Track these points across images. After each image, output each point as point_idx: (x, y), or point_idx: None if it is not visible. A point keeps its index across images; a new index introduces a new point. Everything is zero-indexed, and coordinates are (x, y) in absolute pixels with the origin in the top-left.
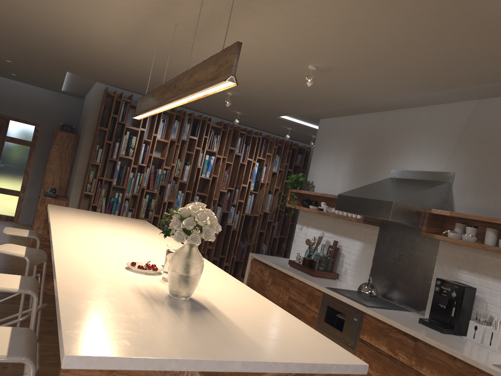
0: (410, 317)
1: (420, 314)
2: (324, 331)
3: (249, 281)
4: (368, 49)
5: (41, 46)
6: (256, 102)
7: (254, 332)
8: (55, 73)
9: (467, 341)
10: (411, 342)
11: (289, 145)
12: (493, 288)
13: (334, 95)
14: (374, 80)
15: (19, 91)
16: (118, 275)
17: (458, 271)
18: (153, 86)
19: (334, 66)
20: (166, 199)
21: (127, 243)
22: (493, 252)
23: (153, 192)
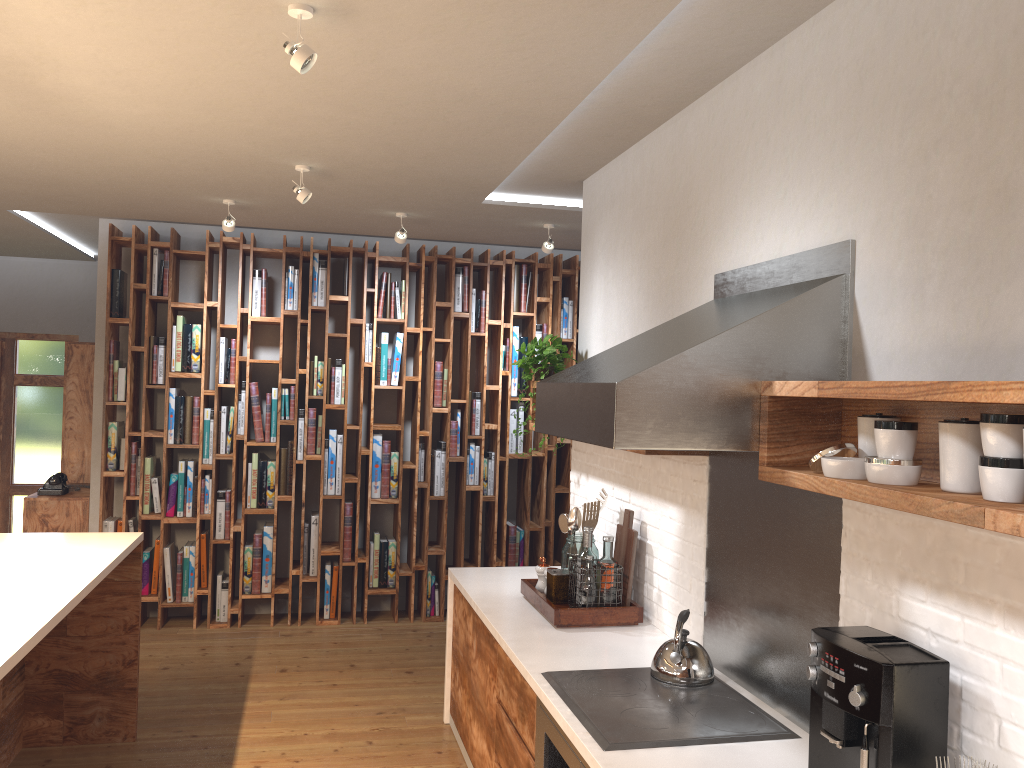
0: None
1: None
2: None
3: (454, 645)
4: None
5: None
6: (383, 173)
7: None
8: (1, 219)
9: None
10: None
11: None
12: (1013, 659)
13: (488, 92)
14: None
15: (22, 276)
16: None
17: (902, 592)
18: (168, 196)
19: None
20: (300, 457)
21: None
22: None
23: (266, 444)
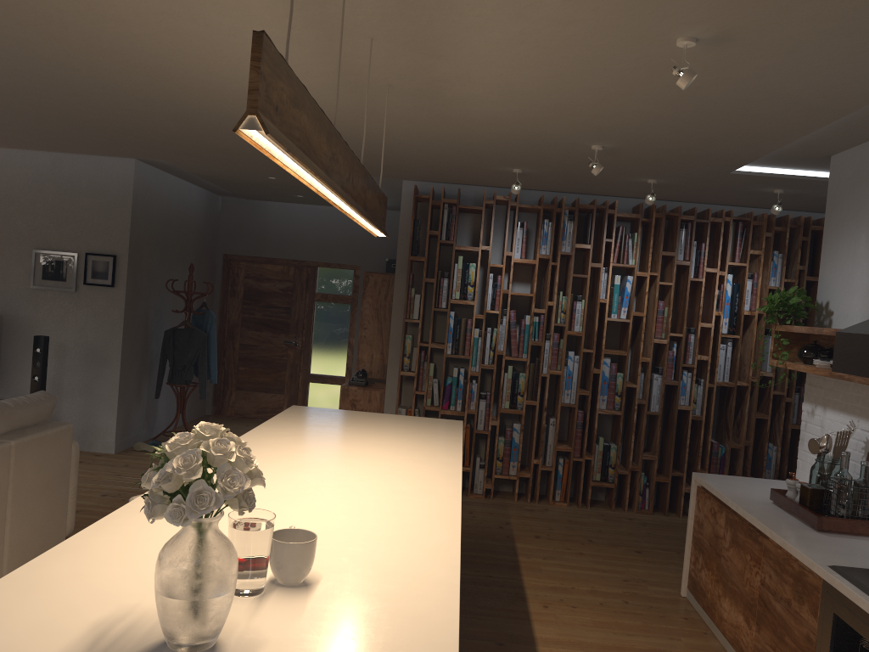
0: None
1: None
2: None
3: (696, 535)
4: None
5: None
6: (660, 151)
7: None
8: None
9: None
10: None
11: (801, 225)
12: None
13: (800, 93)
14: (859, 26)
15: (324, 219)
16: (138, 579)
17: None
18: (472, 166)
19: (732, 23)
20: (545, 371)
21: (317, 483)
22: None
23: (519, 359)
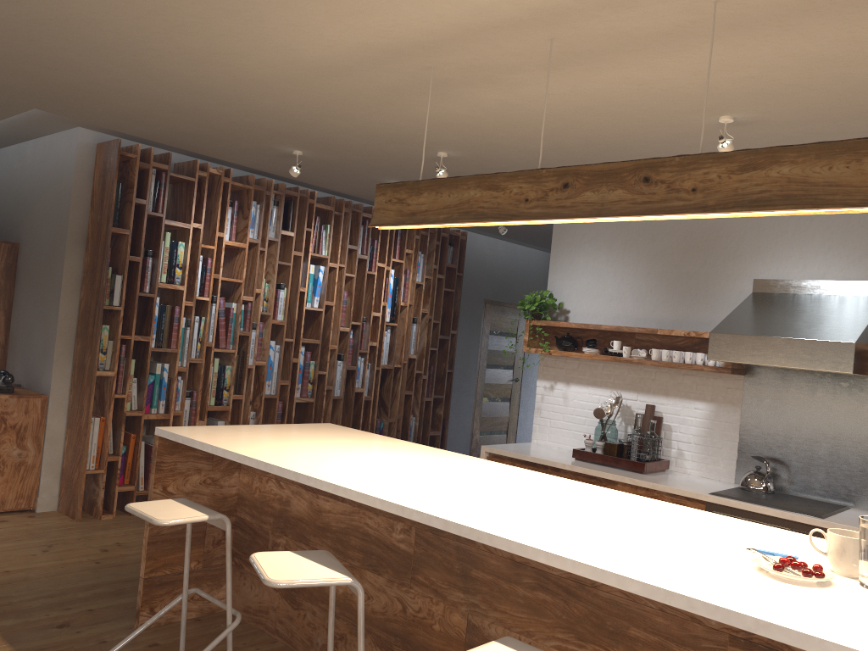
0: None
1: (862, 509)
2: None
3: None
4: None
5: (45, 59)
6: (478, 167)
7: None
8: None
9: None
10: None
11: (436, 231)
12: None
13: None
14: (809, 139)
15: None
16: (848, 607)
17: None
18: (255, 139)
19: (773, 118)
20: (251, 362)
21: (542, 503)
22: None
23: (228, 351)
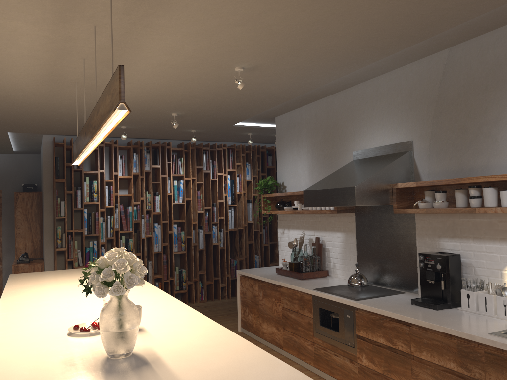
0: (403, 299)
1: (414, 293)
2: (322, 335)
3: (243, 299)
4: (284, 37)
5: None
6: (204, 116)
7: None
8: None
9: (463, 312)
10: (406, 328)
11: (256, 149)
12: (477, 250)
13: (275, 91)
14: (305, 66)
15: None
16: (54, 346)
17: (439, 240)
18: None
19: (260, 62)
20: (143, 236)
21: (84, 299)
22: (468, 213)
23: (128, 231)
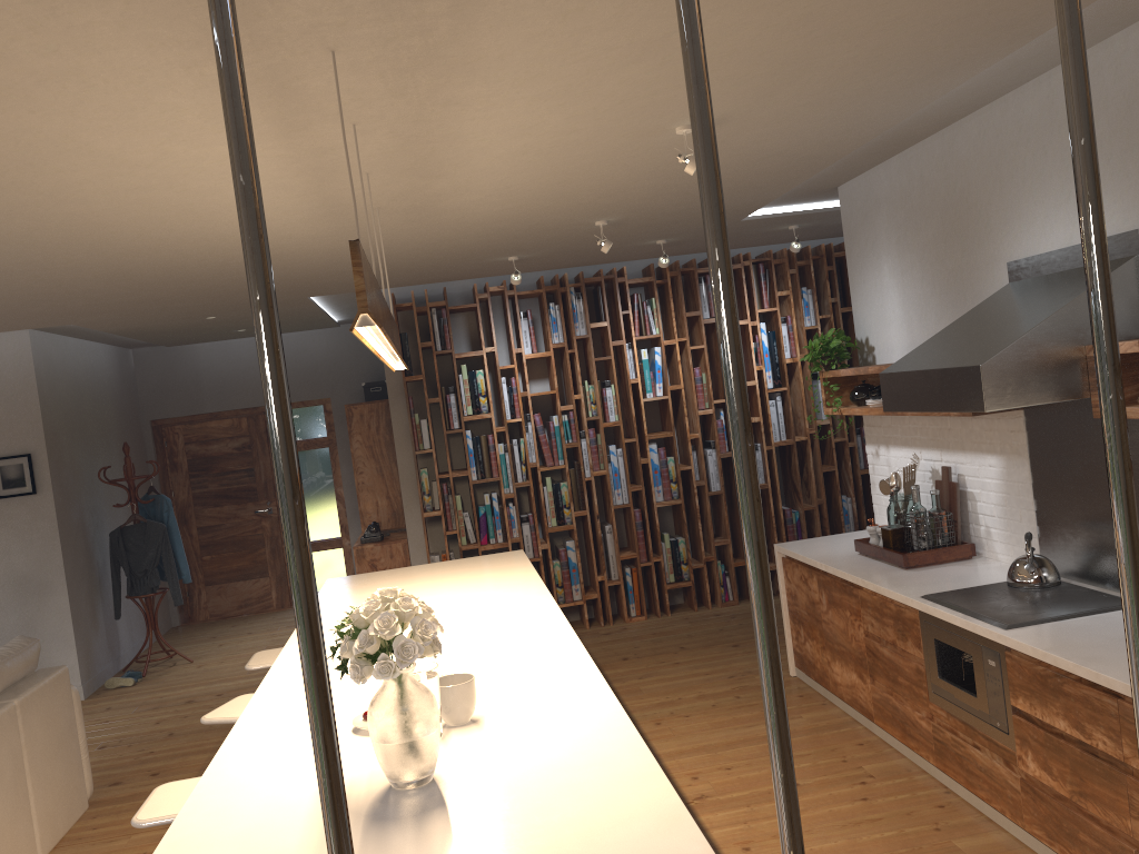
0: None
1: None
2: (945, 700)
3: (792, 608)
4: (747, 59)
5: (226, 283)
6: (667, 214)
7: (505, 848)
8: (294, 305)
9: None
10: (1109, 702)
11: (824, 254)
12: None
13: (796, 148)
14: (837, 95)
15: None
16: None
17: None
18: (461, 263)
19: (724, 110)
20: (588, 474)
21: None
22: None
23: (557, 467)
